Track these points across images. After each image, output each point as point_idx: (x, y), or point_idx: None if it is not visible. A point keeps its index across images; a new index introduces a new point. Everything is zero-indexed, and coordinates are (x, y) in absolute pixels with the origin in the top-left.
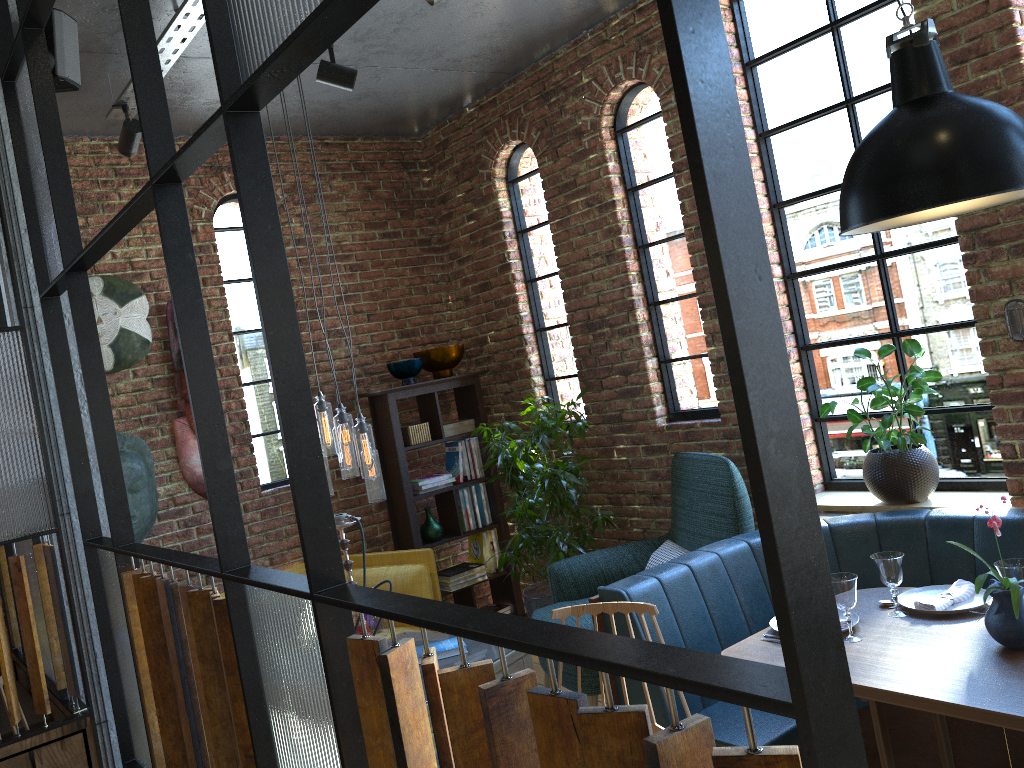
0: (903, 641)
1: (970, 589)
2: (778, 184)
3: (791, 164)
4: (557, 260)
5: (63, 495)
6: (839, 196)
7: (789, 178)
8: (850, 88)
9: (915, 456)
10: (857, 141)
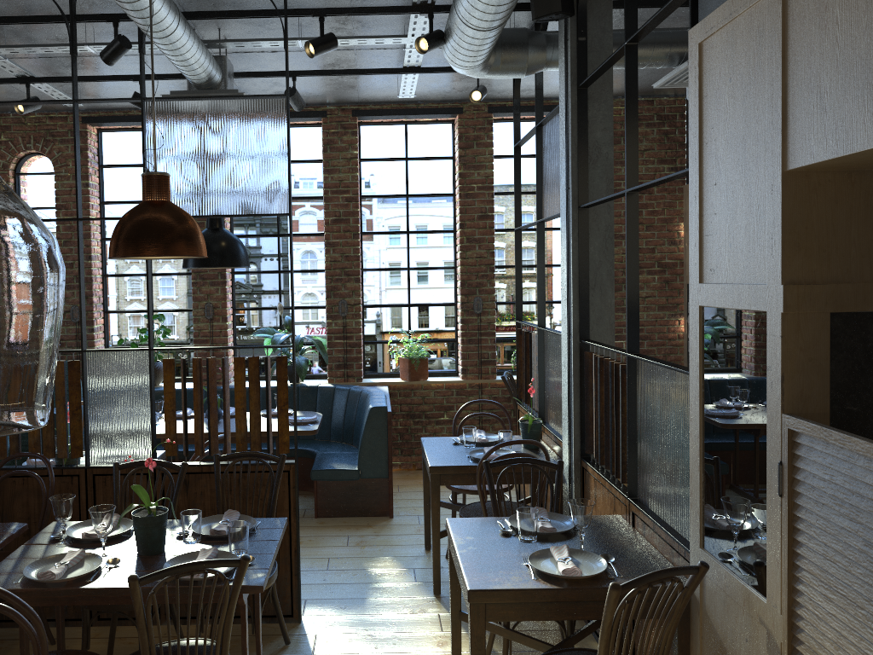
0: (177, 424)
1: (190, 410)
2: (106, 229)
3: (115, 221)
4: None
5: None
6: None
7: (113, 227)
8: None
9: (159, 364)
10: None
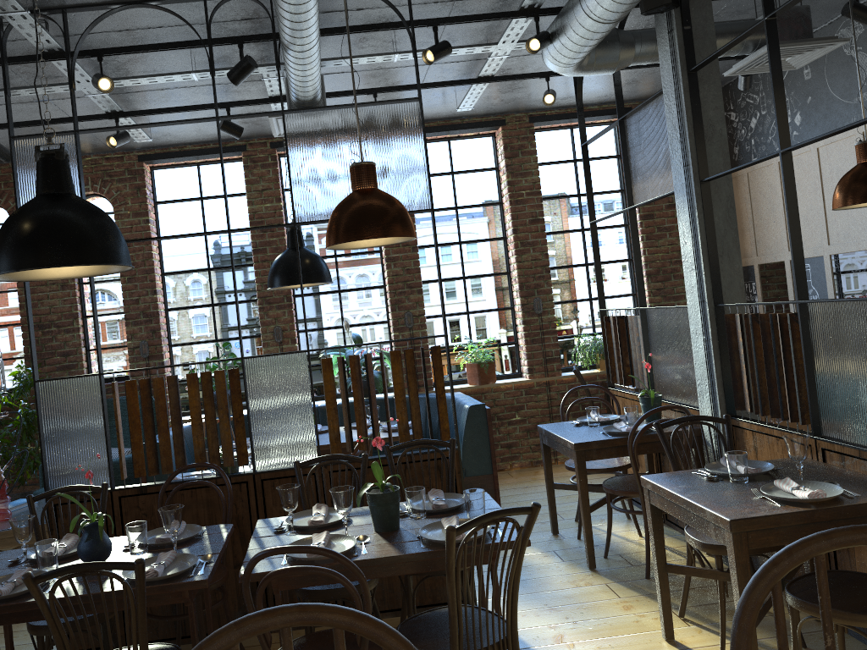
0: None
1: None
2: (165, 263)
3: (173, 255)
4: (18, 283)
5: None
6: (196, 275)
7: (171, 262)
8: (206, 228)
9: None
10: (208, 252)
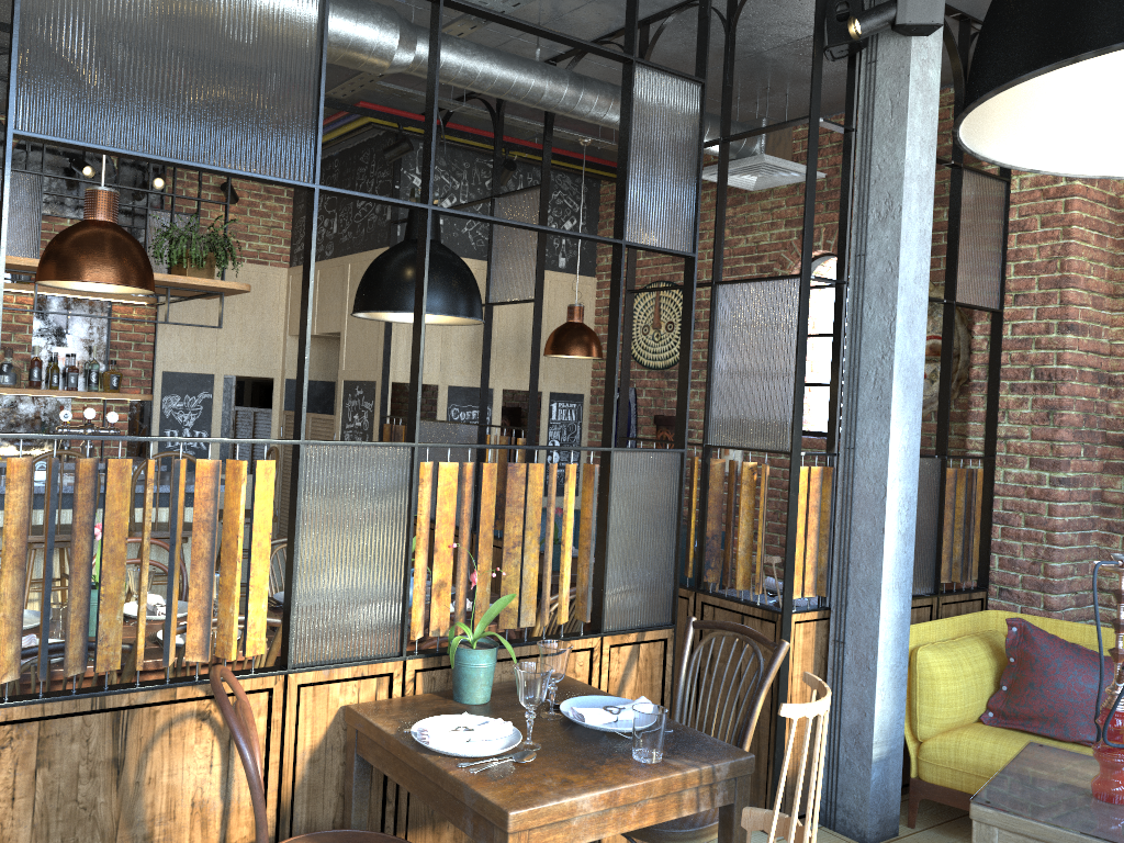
0: None
1: None
2: None
3: None
4: None
5: (853, 431)
6: None
7: None
8: None
9: None
10: None
